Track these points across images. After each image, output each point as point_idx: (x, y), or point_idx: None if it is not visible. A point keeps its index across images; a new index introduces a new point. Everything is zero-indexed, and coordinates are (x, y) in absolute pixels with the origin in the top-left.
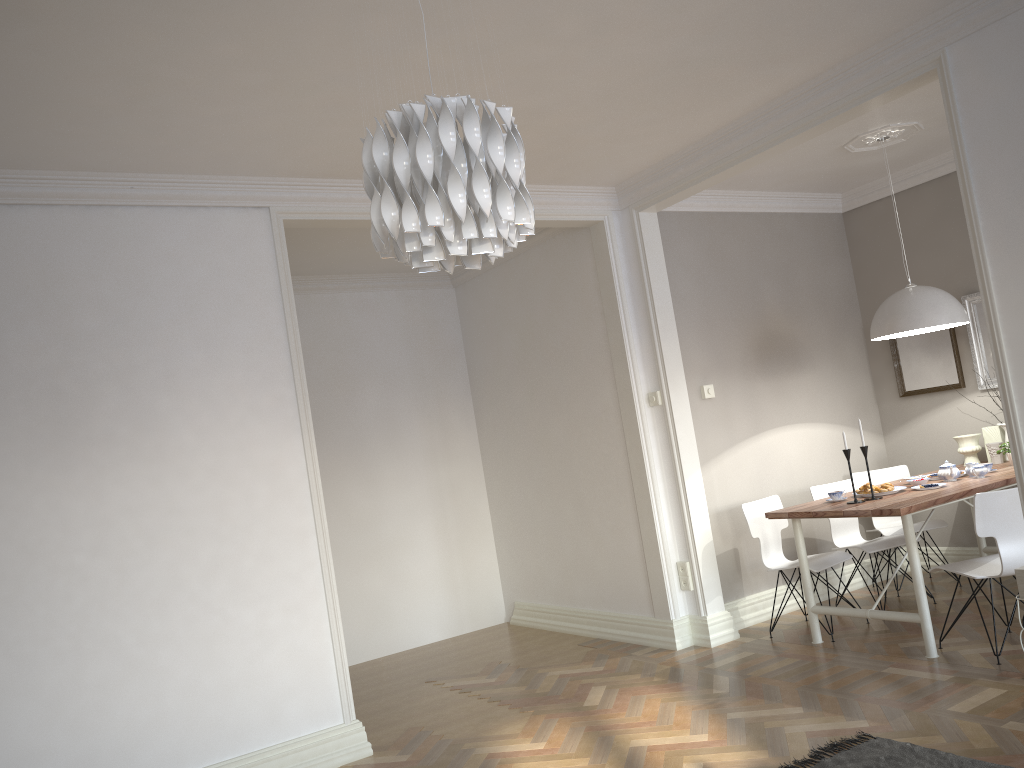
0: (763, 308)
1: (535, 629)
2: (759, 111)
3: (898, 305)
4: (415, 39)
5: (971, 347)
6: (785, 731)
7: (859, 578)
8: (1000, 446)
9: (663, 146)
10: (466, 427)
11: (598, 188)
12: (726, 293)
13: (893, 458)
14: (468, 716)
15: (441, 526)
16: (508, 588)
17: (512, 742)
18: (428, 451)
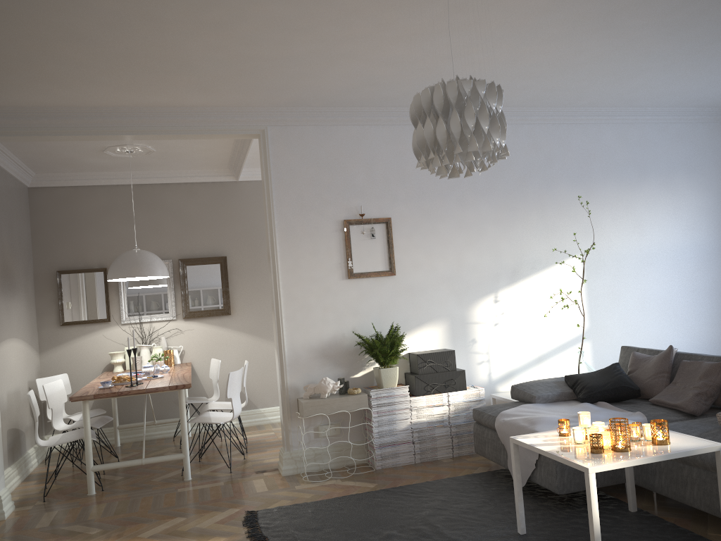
0: (3, 243)
1: None
2: (141, 109)
3: (140, 259)
4: None
5: (120, 296)
6: (202, 527)
7: (36, 459)
8: (154, 356)
9: (57, 99)
10: None
11: None
12: None
13: (46, 370)
14: None
15: None
16: None
17: None
18: None
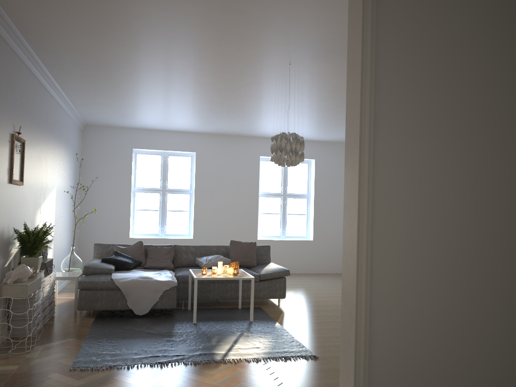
0: None
1: None
2: None
3: None
4: (262, 17)
5: None
6: (82, 383)
7: None
8: None
9: None
10: None
11: None
12: None
13: None
14: None
15: None
16: None
17: None
18: None
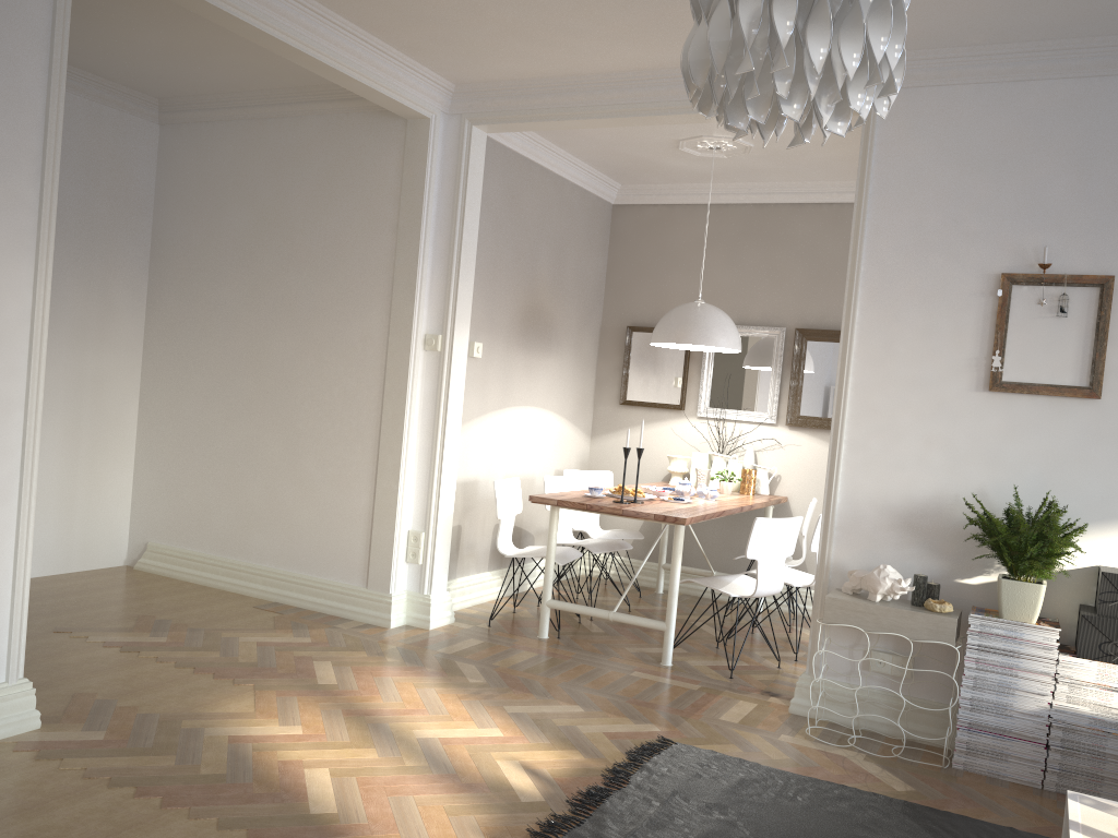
0: (537, 277)
1: (177, 580)
2: (670, 72)
3: (692, 317)
4: None
5: (702, 374)
6: (581, 731)
7: None
8: (718, 473)
9: (551, 64)
10: (133, 309)
11: (440, 79)
12: (513, 249)
13: (594, 462)
14: (159, 684)
15: (72, 429)
16: (141, 524)
17: (253, 723)
18: (77, 326)
